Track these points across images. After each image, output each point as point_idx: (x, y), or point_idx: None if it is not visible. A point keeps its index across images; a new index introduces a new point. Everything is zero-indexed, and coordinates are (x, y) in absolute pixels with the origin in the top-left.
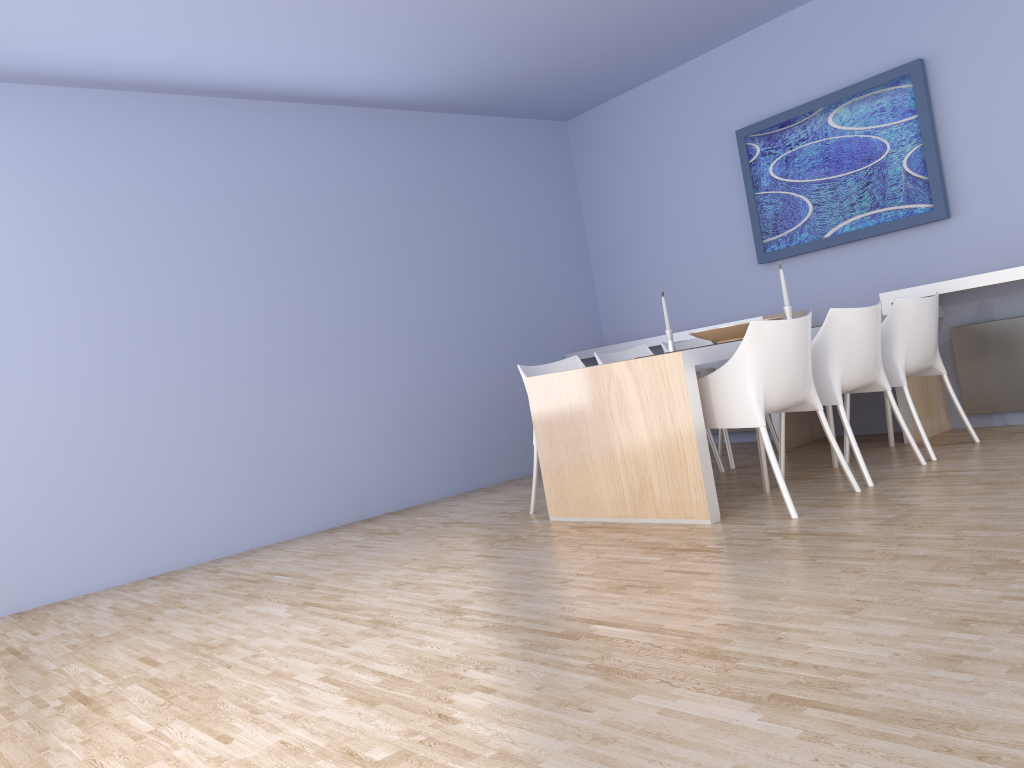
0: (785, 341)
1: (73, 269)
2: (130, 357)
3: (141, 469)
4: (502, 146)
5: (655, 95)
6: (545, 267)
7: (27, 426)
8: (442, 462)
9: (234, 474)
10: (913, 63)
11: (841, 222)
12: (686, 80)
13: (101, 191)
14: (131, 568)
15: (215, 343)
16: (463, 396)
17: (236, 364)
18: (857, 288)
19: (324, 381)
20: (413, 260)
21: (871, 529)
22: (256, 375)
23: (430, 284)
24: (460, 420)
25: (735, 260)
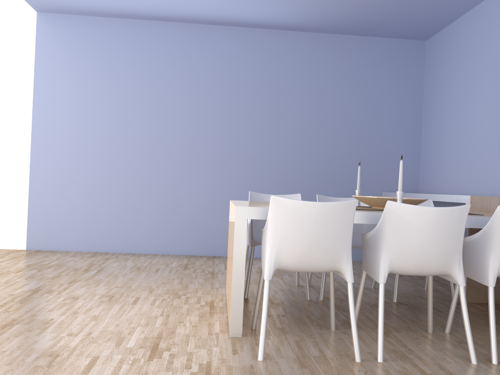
0: (301, 218)
1: (95, 103)
2: (111, 148)
3: (105, 201)
4: (366, 55)
5: (470, 21)
6: (381, 134)
7: (60, 171)
8: None
9: (149, 215)
10: None
11: None
12: (488, 9)
13: (115, 68)
14: (91, 245)
15: (154, 148)
16: None
17: (163, 160)
18: None
19: (209, 178)
20: (282, 119)
21: None
22: (172, 168)
23: (290, 134)
24: None
25: (492, 149)
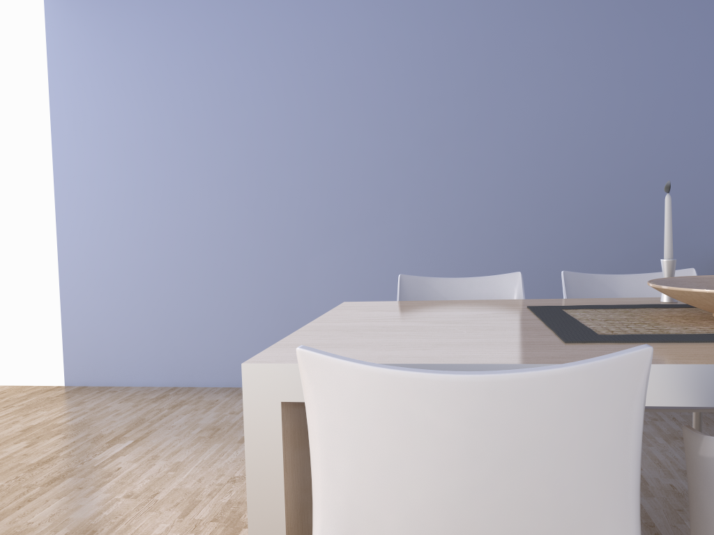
0: (409, 438)
1: (149, 123)
2: (183, 201)
3: (181, 297)
4: None
5: None
6: None
7: (105, 249)
8: None
9: (258, 316)
10: None
11: None
12: None
13: (177, 53)
14: (164, 376)
15: (256, 193)
16: (539, 278)
17: (273, 215)
18: None
19: (361, 241)
20: (497, 111)
21: None
22: (291, 227)
23: (516, 140)
24: None
25: None
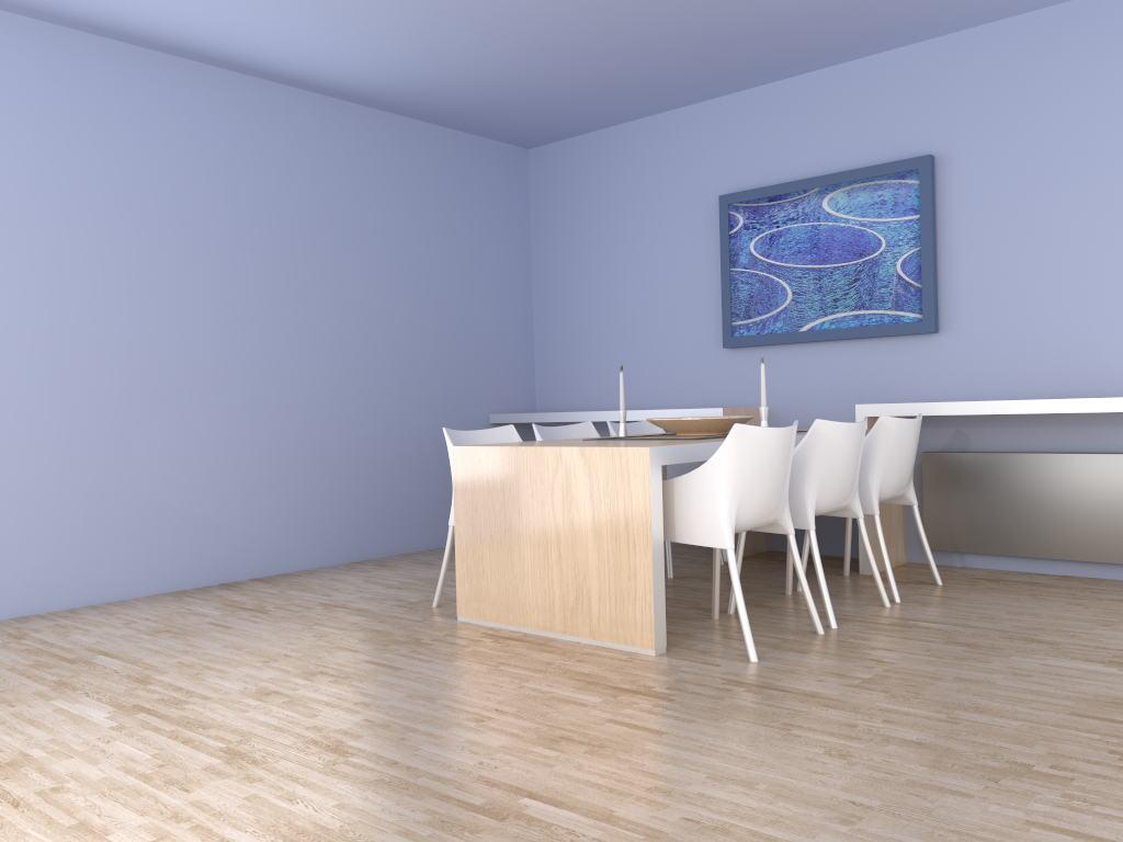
0: (768, 452)
1: None
2: None
3: None
4: (452, 164)
5: (634, 139)
6: (481, 311)
7: None
8: (329, 524)
9: (63, 511)
10: (923, 158)
11: (821, 317)
12: (672, 129)
13: None
14: None
15: (62, 344)
16: (365, 448)
17: (86, 374)
18: (827, 392)
19: (197, 409)
20: (329, 279)
21: (847, 692)
22: (111, 391)
23: (345, 311)
24: (358, 476)
25: (697, 339)
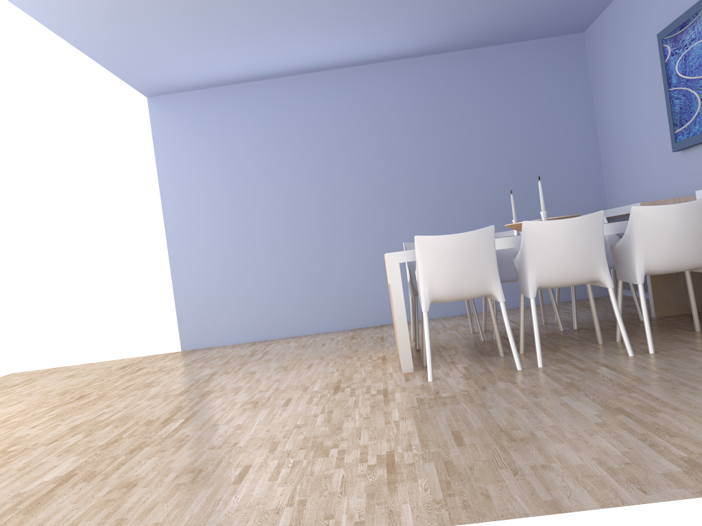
0: (444, 251)
1: (224, 182)
2: (250, 227)
3: (253, 285)
4: (515, 65)
5: (622, 6)
6: (549, 153)
7: (201, 261)
8: None
9: (303, 291)
10: None
11: None
12: None
13: (238, 139)
14: (247, 335)
15: (295, 218)
16: None
17: (306, 230)
18: None
19: (361, 239)
20: (430, 158)
21: (405, 401)
22: (318, 236)
23: (443, 173)
24: None
25: (666, 147)
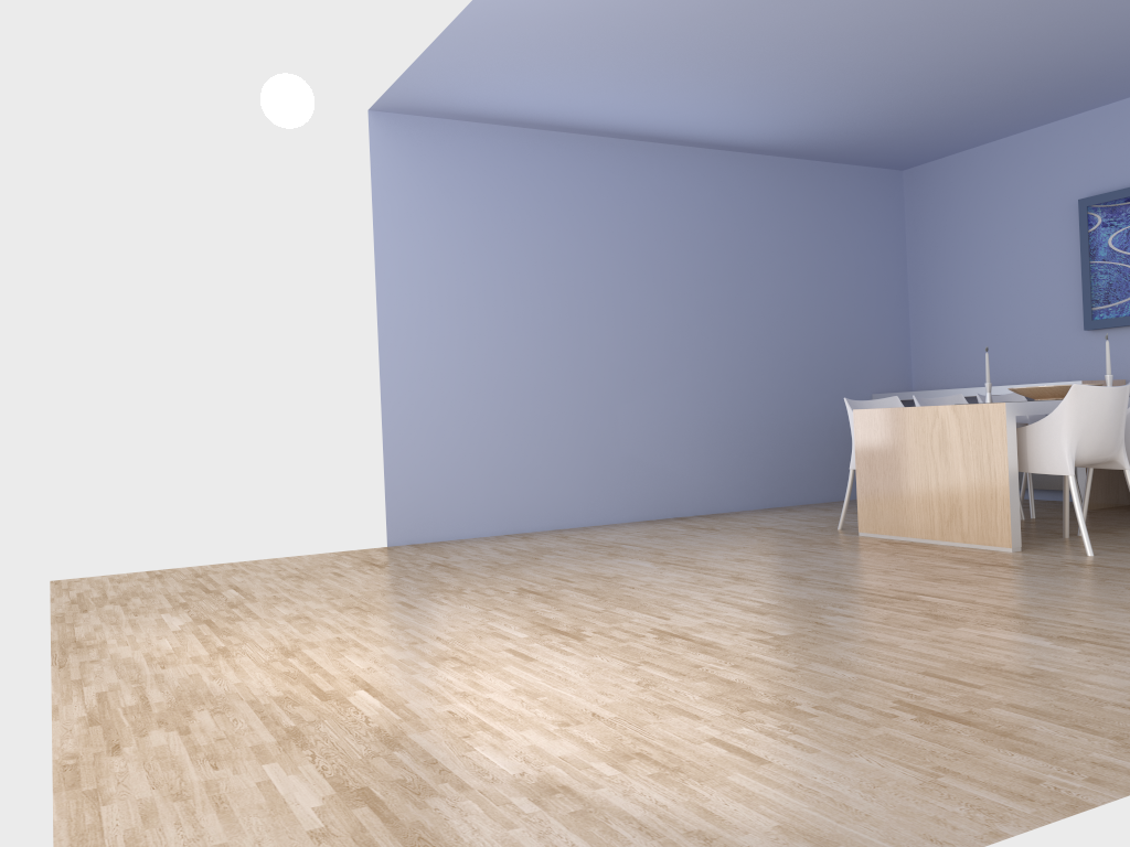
0: (1102, 405)
1: (478, 275)
2: (511, 352)
3: (509, 445)
4: (838, 191)
5: (999, 155)
6: (864, 309)
7: (433, 398)
8: (747, 478)
9: (577, 461)
10: None
11: None
12: (1033, 144)
13: (505, 212)
14: (493, 525)
15: (575, 348)
16: (773, 421)
17: (589, 368)
18: None
19: (657, 391)
20: (745, 292)
21: None
22: (604, 379)
23: (757, 315)
24: (768, 442)
25: (1060, 323)
